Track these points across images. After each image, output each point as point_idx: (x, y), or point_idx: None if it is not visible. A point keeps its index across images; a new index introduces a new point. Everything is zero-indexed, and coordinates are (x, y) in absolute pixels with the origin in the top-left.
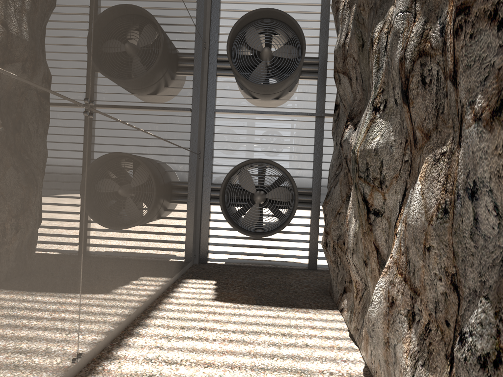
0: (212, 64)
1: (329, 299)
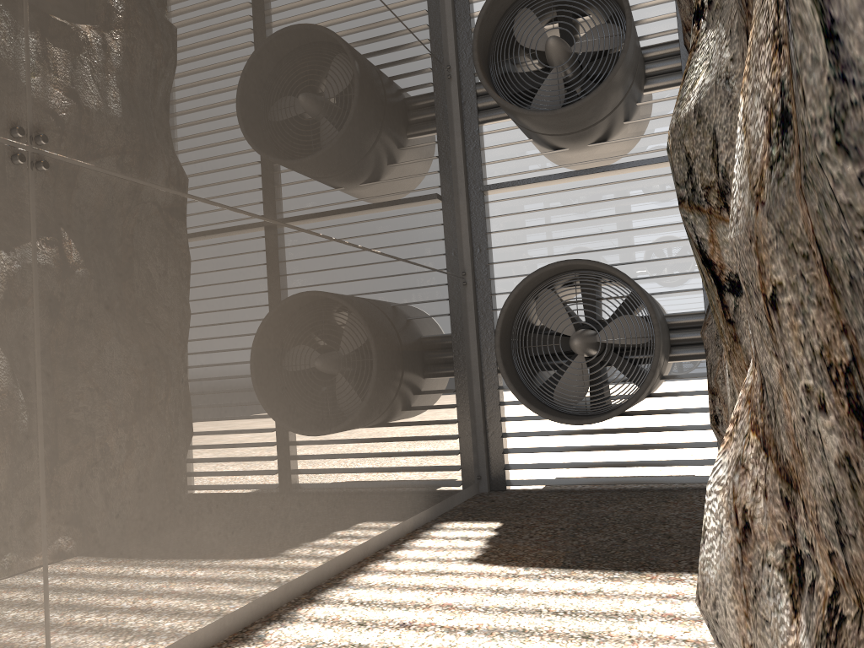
0: (469, 104)
1: None
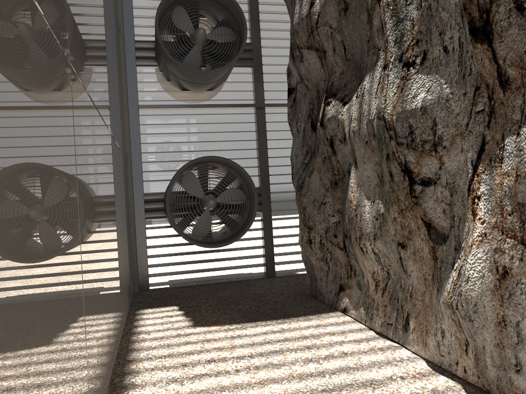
0: (130, 52)
1: (318, 302)
